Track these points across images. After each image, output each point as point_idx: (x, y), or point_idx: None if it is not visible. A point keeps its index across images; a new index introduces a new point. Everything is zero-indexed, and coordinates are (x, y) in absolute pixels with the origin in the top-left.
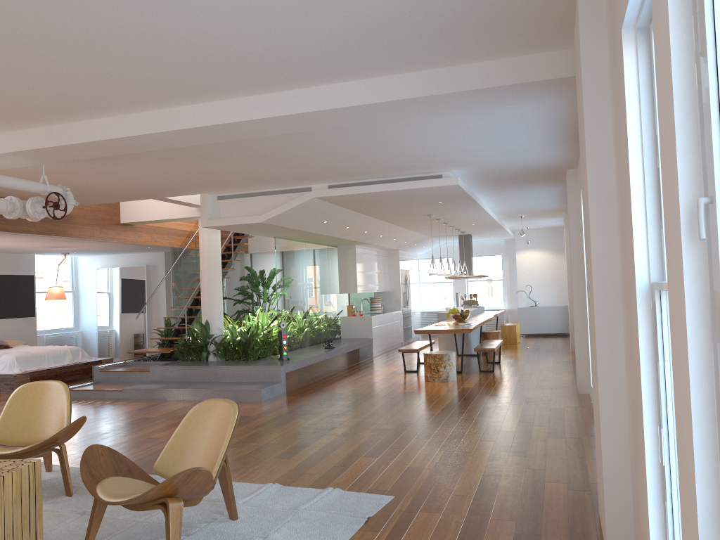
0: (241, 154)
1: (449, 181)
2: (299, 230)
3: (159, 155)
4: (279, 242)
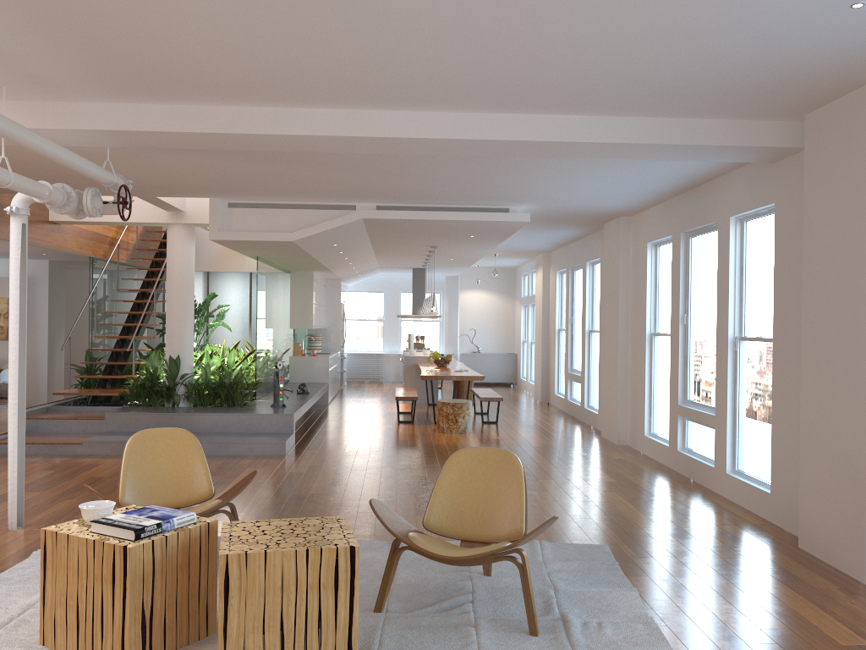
0: (352, 165)
1: (520, 216)
2: (306, 252)
3: (259, 154)
4: (259, 264)
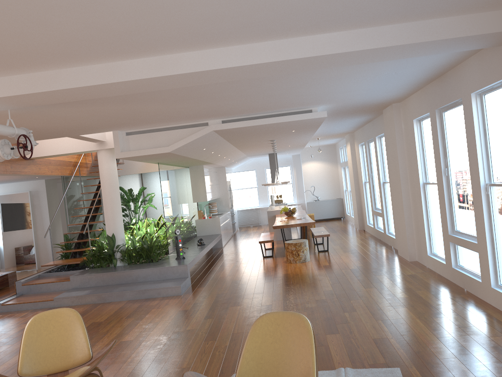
0: (186, 96)
1: (320, 114)
2: (185, 156)
3: (117, 99)
4: (161, 167)
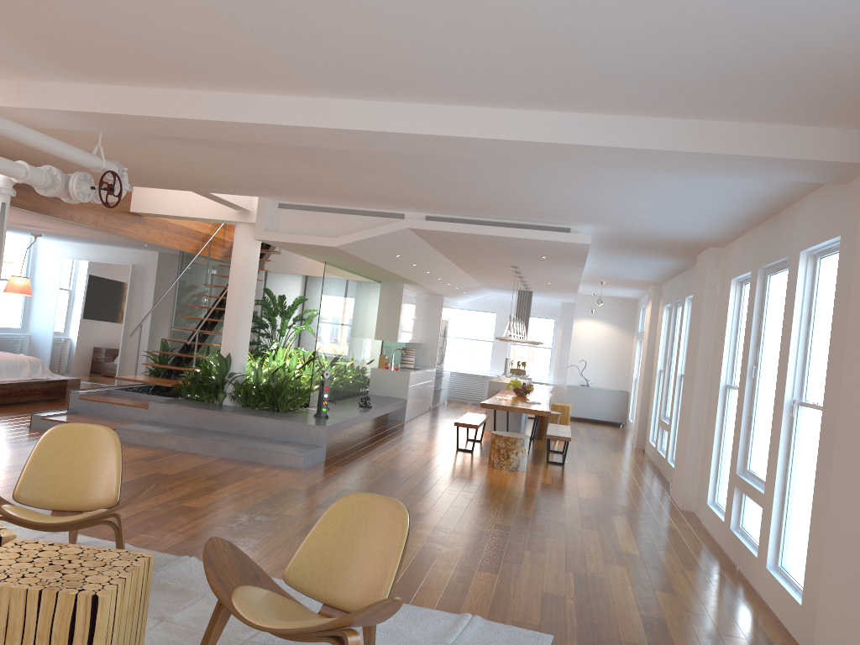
0: (360, 165)
1: (580, 238)
2: (365, 260)
3: (257, 148)
4: (328, 270)
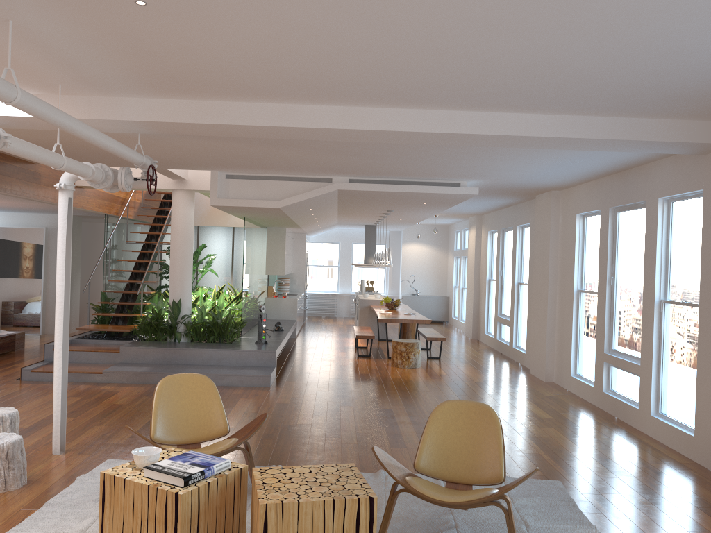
0: (338, 148)
1: (470, 190)
2: (286, 215)
3: (262, 139)
4: (246, 223)
